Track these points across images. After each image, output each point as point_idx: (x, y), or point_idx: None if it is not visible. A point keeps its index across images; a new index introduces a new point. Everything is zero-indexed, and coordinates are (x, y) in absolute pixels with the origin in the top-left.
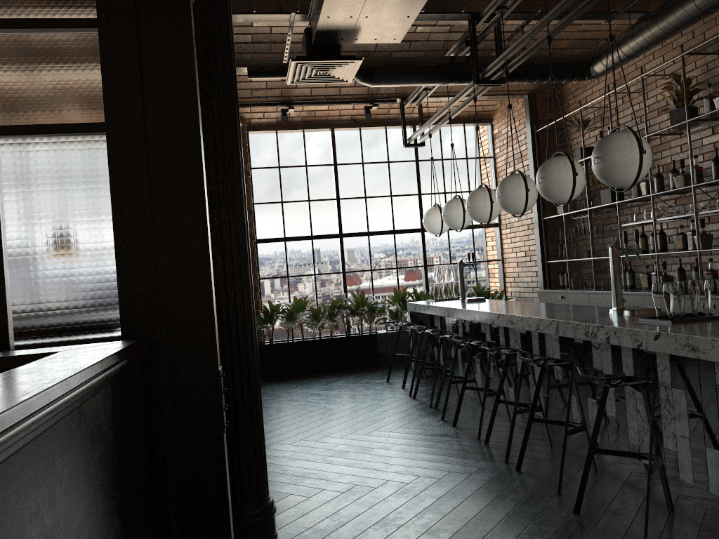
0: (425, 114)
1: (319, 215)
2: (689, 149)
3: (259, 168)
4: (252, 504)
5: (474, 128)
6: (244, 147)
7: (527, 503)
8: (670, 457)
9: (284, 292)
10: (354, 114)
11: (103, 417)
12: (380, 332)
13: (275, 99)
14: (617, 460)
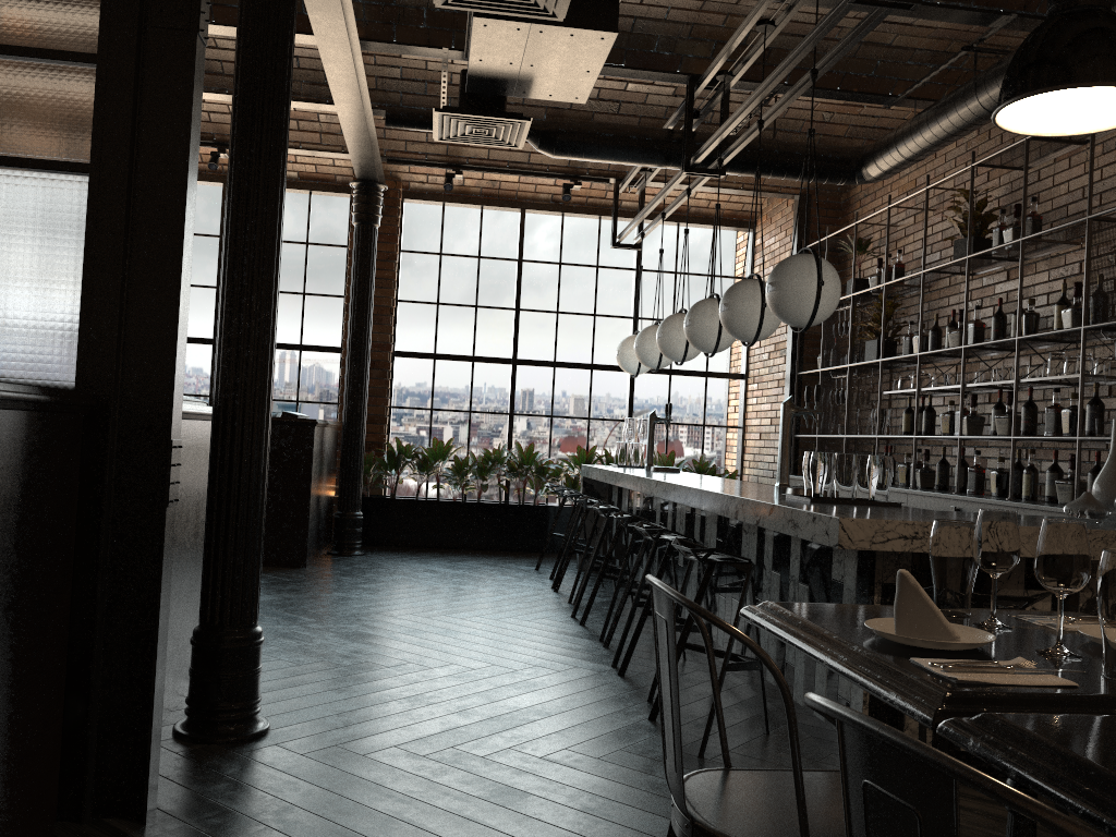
0: (658, 205)
1: (488, 329)
2: (965, 295)
3: (412, 252)
4: (231, 628)
5: (728, 234)
6: (394, 219)
7: (602, 704)
8: (788, 671)
9: (424, 430)
10: (556, 193)
11: (7, 437)
12: (548, 504)
13: (438, 158)
14: (749, 679)
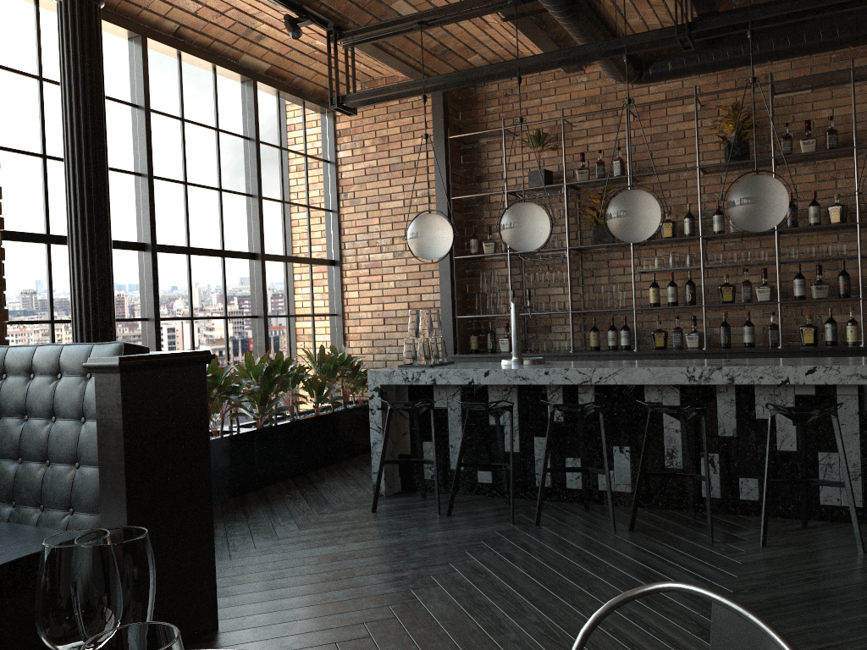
0: (271, 68)
1: (113, 201)
2: None
3: None
4: None
5: (313, 113)
6: None
7: None
8: None
9: None
10: (184, 25)
11: None
12: (239, 430)
13: None
14: None
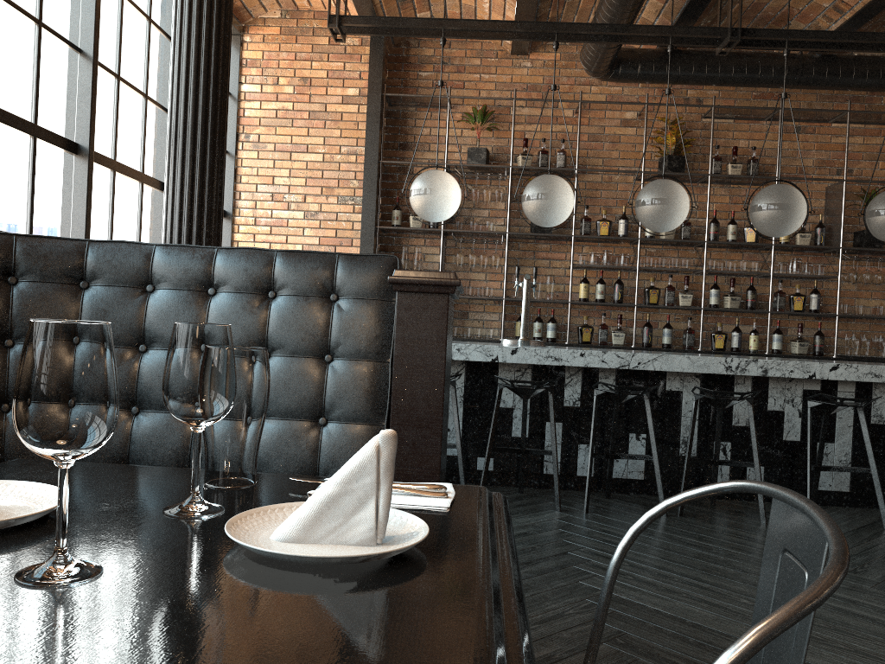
0: None
1: (52, 77)
2: (709, 204)
3: None
4: None
5: None
6: None
7: None
8: None
9: None
10: None
11: None
12: None
13: None
14: None
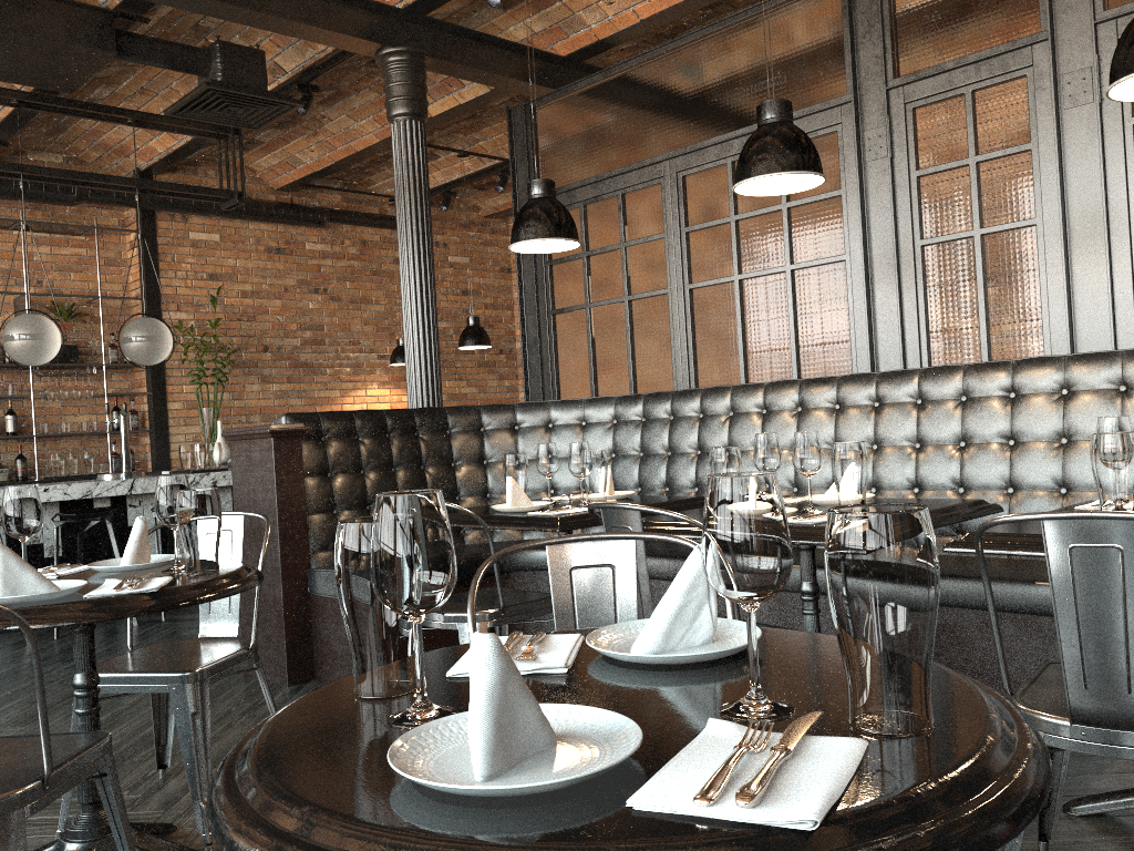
0: None
1: None
2: None
3: None
4: None
5: None
6: None
7: None
8: None
9: None
10: None
11: None
12: None
13: None
14: None
